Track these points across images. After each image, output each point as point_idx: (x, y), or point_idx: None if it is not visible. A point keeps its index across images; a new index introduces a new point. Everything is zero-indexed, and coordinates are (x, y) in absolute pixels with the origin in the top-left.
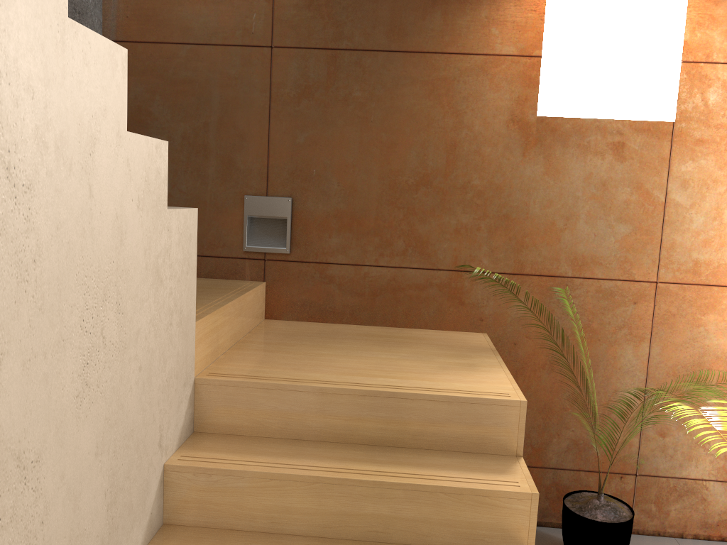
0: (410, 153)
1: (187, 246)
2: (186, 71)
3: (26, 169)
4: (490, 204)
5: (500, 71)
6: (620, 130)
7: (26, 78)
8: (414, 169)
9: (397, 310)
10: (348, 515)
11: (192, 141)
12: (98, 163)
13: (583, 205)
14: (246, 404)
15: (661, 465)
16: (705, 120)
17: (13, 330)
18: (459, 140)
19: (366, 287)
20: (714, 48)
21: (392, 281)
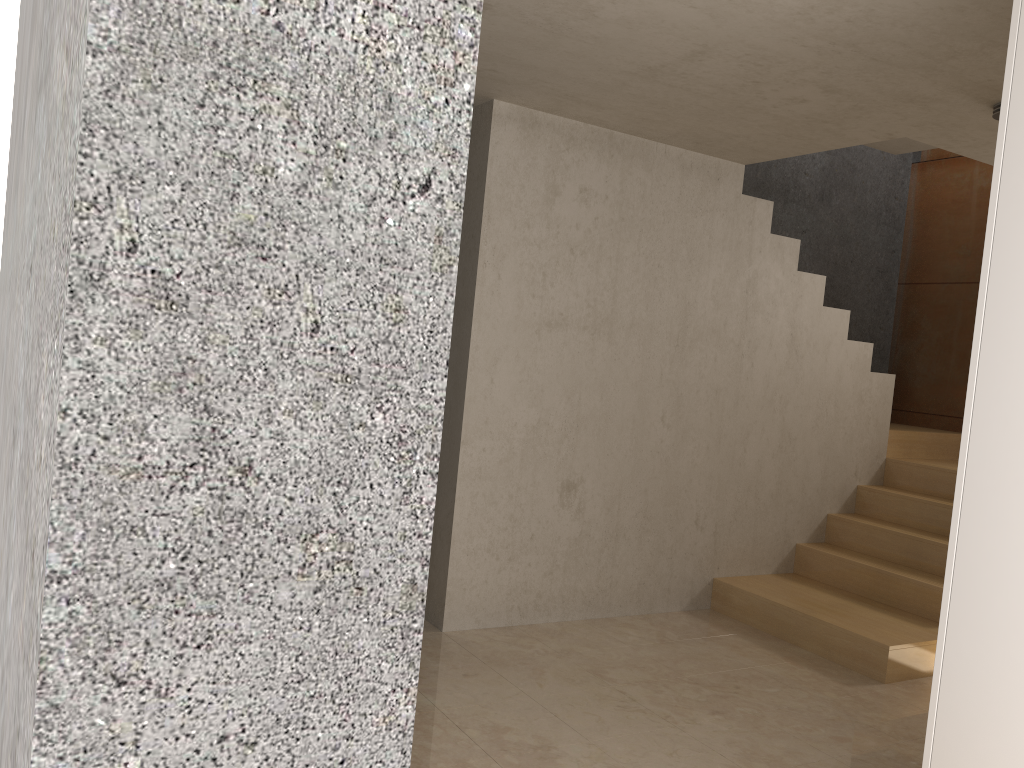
0: None
1: (884, 391)
2: (942, 299)
3: (801, 351)
4: None
5: None
6: None
7: (805, 326)
8: None
9: None
10: (931, 520)
11: (942, 342)
12: (830, 351)
13: None
14: (907, 474)
15: None
16: None
17: (792, 396)
18: None
19: None
20: None
21: None
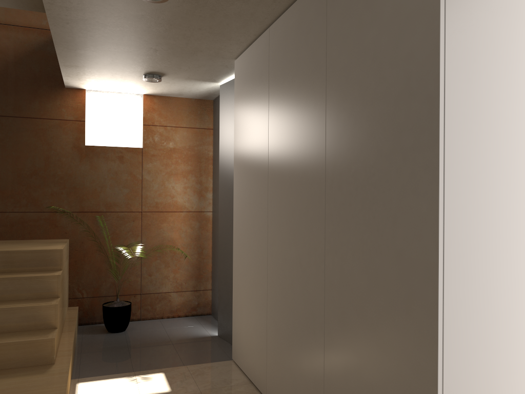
0: (27, 161)
1: None
2: None
3: None
4: (67, 182)
5: (67, 126)
6: (121, 151)
7: None
8: (29, 168)
9: (24, 232)
10: None
11: None
12: None
13: (108, 181)
14: None
15: (151, 288)
16: (154, 147)
17: None
18: (50, 155)
19: (8, 222)
20: (155, 120)
21: (21, 218)
